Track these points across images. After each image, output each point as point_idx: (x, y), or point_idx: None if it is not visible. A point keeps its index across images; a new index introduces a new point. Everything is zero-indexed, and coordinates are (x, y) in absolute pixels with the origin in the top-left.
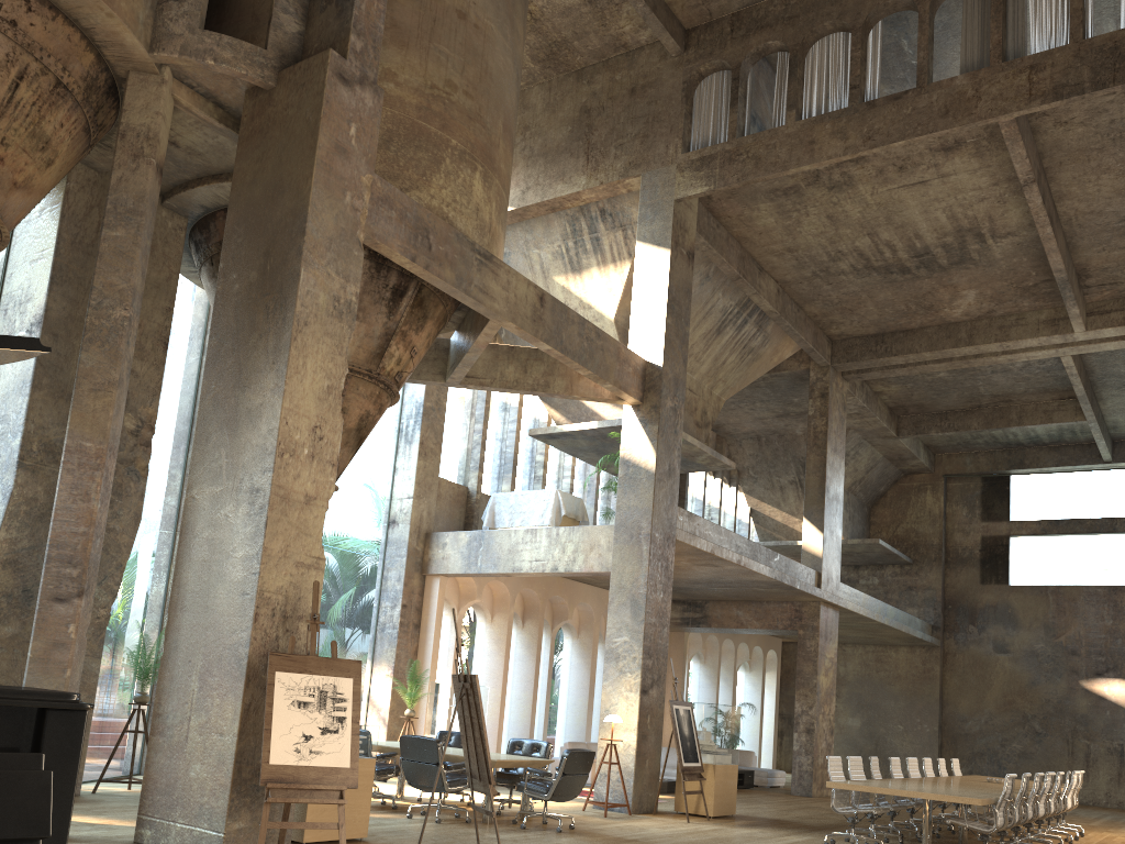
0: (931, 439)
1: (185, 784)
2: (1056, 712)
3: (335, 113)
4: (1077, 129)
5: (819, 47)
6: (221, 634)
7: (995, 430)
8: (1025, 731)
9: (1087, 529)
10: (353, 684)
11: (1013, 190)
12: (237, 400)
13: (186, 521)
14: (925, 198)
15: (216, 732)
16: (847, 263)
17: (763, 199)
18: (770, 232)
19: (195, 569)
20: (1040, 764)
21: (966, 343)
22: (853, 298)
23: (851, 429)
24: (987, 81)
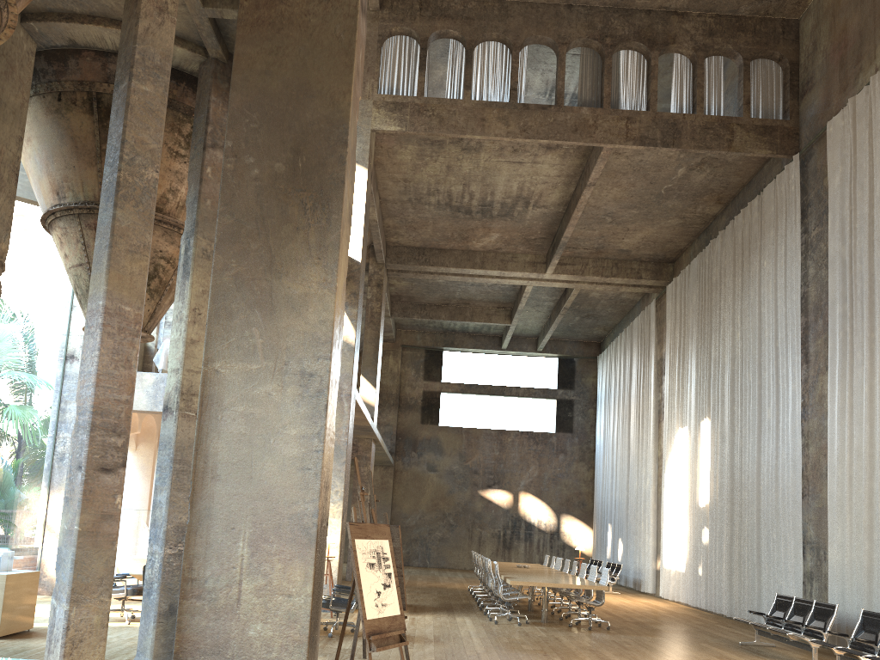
0: (402, 319)
1: (242, 642)
2: (463, 511)
3: (359, 38)
4: (622, 159)
5: (482, 47)
6: (276, 504)
7: (455, 322)
8: (444, 524)
9: (487, 392)
10: (389, 544)
11: (565, 182)
12: (271, 284)
13: (208, 392)
14: (514, 172)
15: (282, 594)
16: (436, 198)
17: (414, 142)
18: (402, 165)
19: (228, 441)
20: (452, 545)
21: (480, 266)
22: (422, 221)
23: (364, 307)
24: (601, 118)
